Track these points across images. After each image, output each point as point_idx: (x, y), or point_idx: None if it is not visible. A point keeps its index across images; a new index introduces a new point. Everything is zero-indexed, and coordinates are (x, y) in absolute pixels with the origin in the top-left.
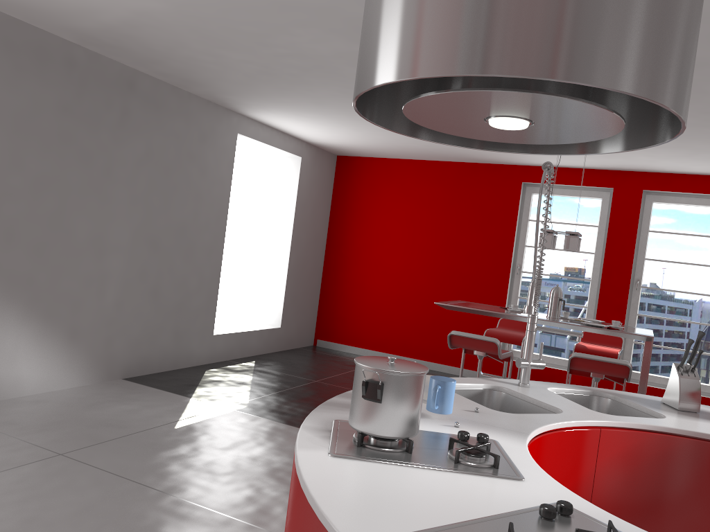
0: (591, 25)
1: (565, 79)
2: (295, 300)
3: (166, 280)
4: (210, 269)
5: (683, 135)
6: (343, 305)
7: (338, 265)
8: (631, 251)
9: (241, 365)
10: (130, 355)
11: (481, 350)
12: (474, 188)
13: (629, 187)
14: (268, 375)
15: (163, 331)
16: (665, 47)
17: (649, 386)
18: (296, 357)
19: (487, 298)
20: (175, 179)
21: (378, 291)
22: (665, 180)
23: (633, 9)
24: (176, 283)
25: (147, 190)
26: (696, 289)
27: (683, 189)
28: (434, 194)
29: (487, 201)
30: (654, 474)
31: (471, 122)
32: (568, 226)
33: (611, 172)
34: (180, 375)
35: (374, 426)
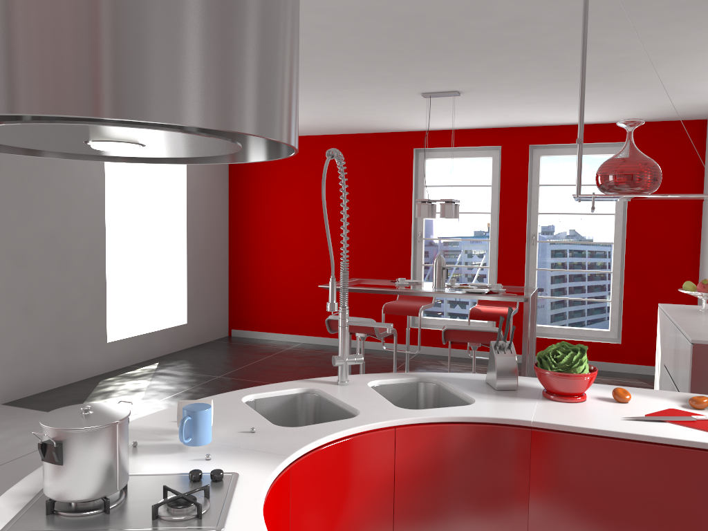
0: (63, 42)
1: (40, 112)
2: (200, 294)
3: (39, 294)
4: (92, 275)
5: (545, 89)
6: (253, 292)
7: (243, 252)
8: (524, 208)
9: (142, 369)
10: (8, 378)
11: (360, 331)
12: (368, 159)
13: (516, 143)
14: (168, 377)
15: (44, 347)
16: (186, 57)
17: (553, 338)
18: (205, 351)
19: (392, 269)
20: (34, 186)
21: (285, 274)
22: (550, 133)
23: (121, 17)
24: (53, 296)
25: (0, 202)
26: (589, 238)
27: (567, 140)
28: (329, 169)
29: (382, 172)
30: (458, 466)
31: (86, 146)
32: (463, 188)
33: (497, 130)
34: (69, 391)
35: (59, 491)
